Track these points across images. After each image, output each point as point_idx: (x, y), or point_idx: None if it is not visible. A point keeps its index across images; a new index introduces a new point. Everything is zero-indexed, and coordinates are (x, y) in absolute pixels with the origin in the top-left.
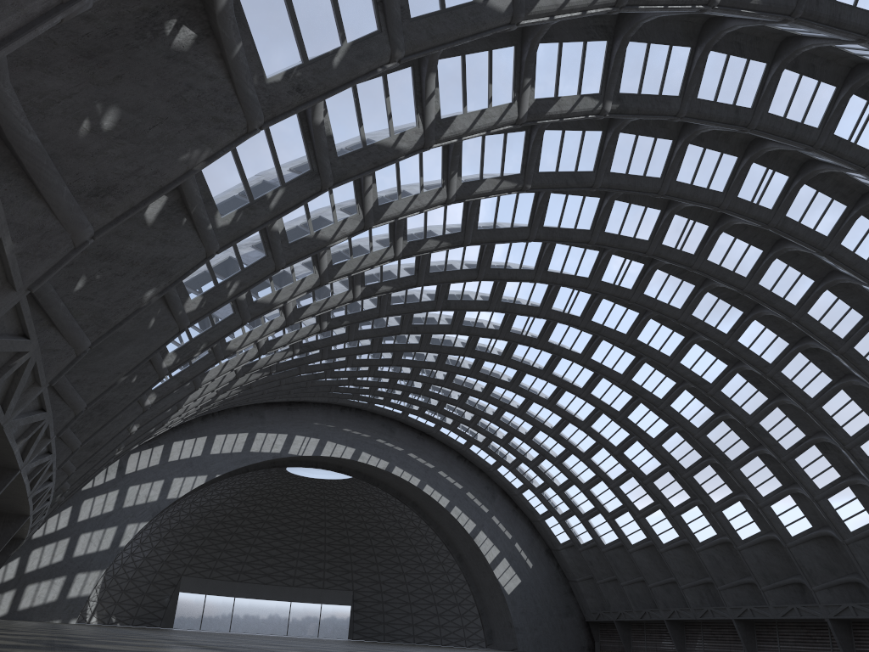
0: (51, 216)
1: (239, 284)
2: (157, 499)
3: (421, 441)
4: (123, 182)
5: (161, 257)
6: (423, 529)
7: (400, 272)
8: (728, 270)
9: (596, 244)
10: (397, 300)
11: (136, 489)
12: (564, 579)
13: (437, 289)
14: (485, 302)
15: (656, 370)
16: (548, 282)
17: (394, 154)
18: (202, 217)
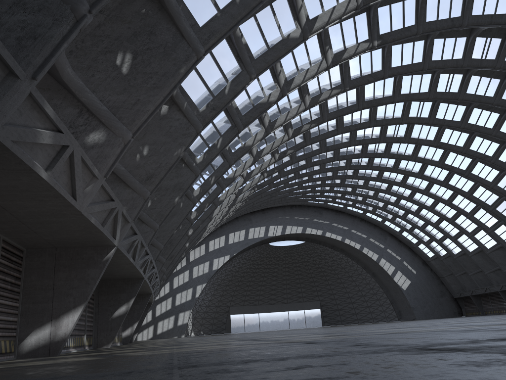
0: (134, 192)
1: (215, 177)
2: (208, 271)
3: (338, 216)
4: (156, 171)
5: (177, 183)
6: (350, 262)
7: (296, 141)
8: (481, 95)
9: (397, 101)
10: (299, 153)
11: (196, 268)
12: (436, 277)
13: (319, 142)
14: (348, 142)
15: (458, 155)
16: (378, 125)
17: (268, 105)
18: (190, 161)
